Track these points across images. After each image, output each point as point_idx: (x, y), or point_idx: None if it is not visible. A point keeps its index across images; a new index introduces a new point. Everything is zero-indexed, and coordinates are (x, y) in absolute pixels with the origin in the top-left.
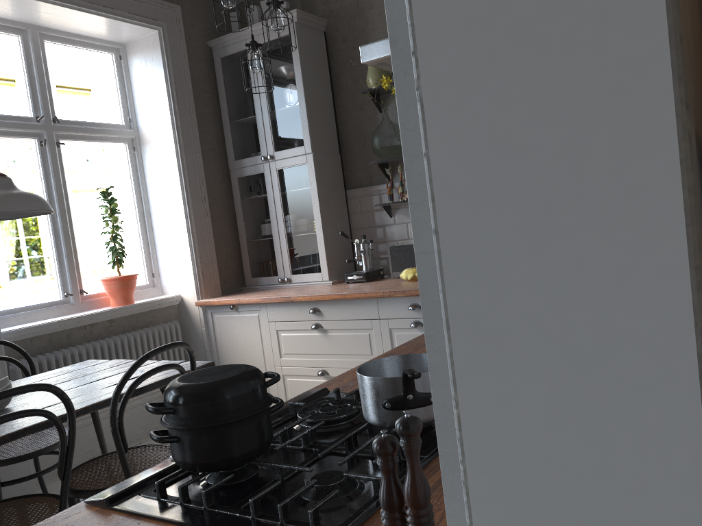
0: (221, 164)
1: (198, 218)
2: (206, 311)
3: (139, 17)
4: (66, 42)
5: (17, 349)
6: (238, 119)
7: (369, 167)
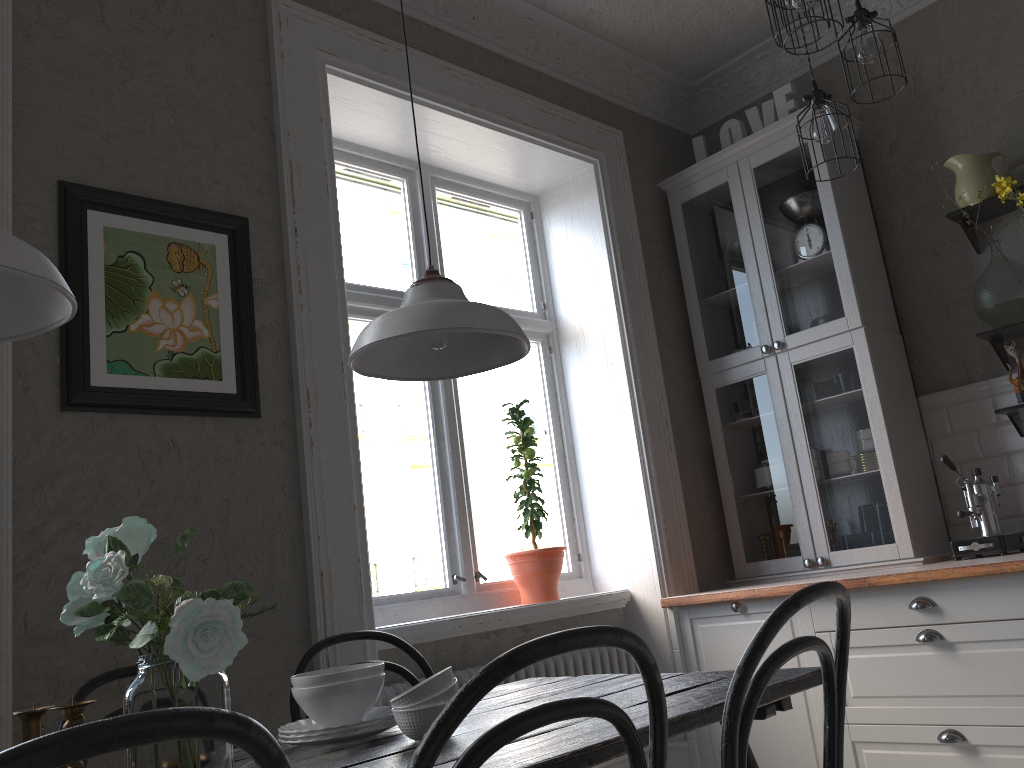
0: (685, 370)
1: (658, 454)
2: (681, 617)
3: (570, 143)
4: (462, 190)
5: (409, 651)
6: (713, 293)
7: (960, 352)
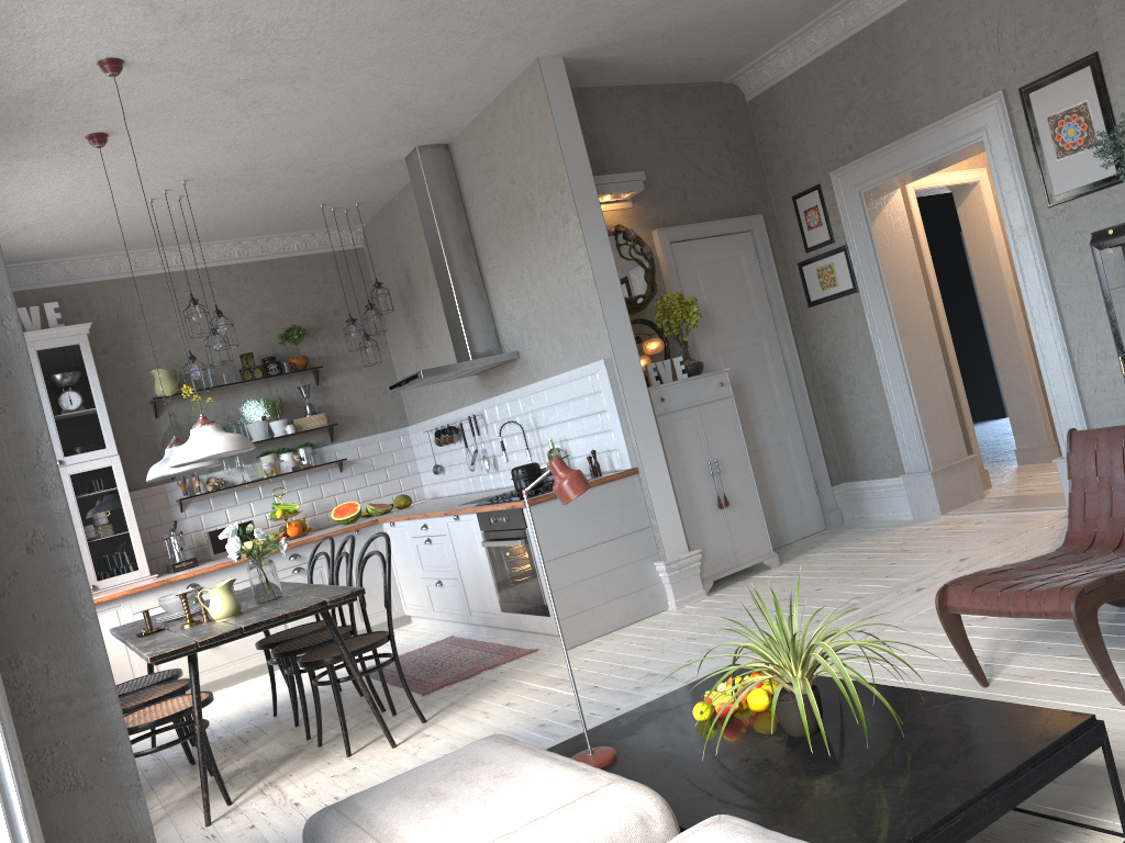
0: None
1: None
2: None
3: None
4: None
5: None
6: None
7: (146, 469)
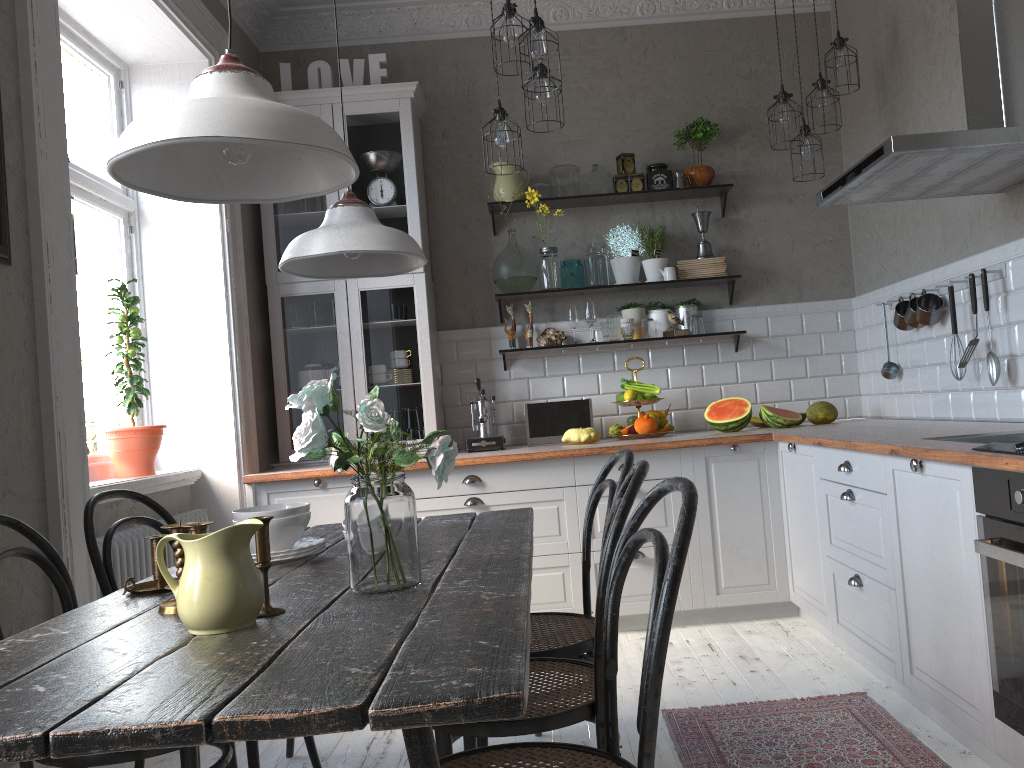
0: (252, 275)
1: (241, 349)
2: (258, 492)
3: (200, 34)
4: (71, 38)
5: (159, 509)
6: (291, 212)
7: (471, 303)
